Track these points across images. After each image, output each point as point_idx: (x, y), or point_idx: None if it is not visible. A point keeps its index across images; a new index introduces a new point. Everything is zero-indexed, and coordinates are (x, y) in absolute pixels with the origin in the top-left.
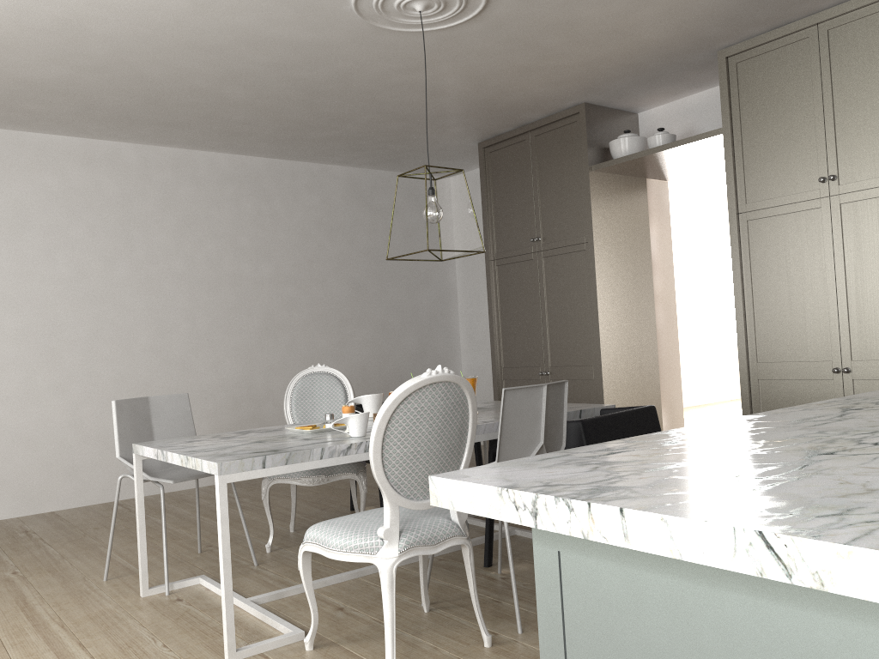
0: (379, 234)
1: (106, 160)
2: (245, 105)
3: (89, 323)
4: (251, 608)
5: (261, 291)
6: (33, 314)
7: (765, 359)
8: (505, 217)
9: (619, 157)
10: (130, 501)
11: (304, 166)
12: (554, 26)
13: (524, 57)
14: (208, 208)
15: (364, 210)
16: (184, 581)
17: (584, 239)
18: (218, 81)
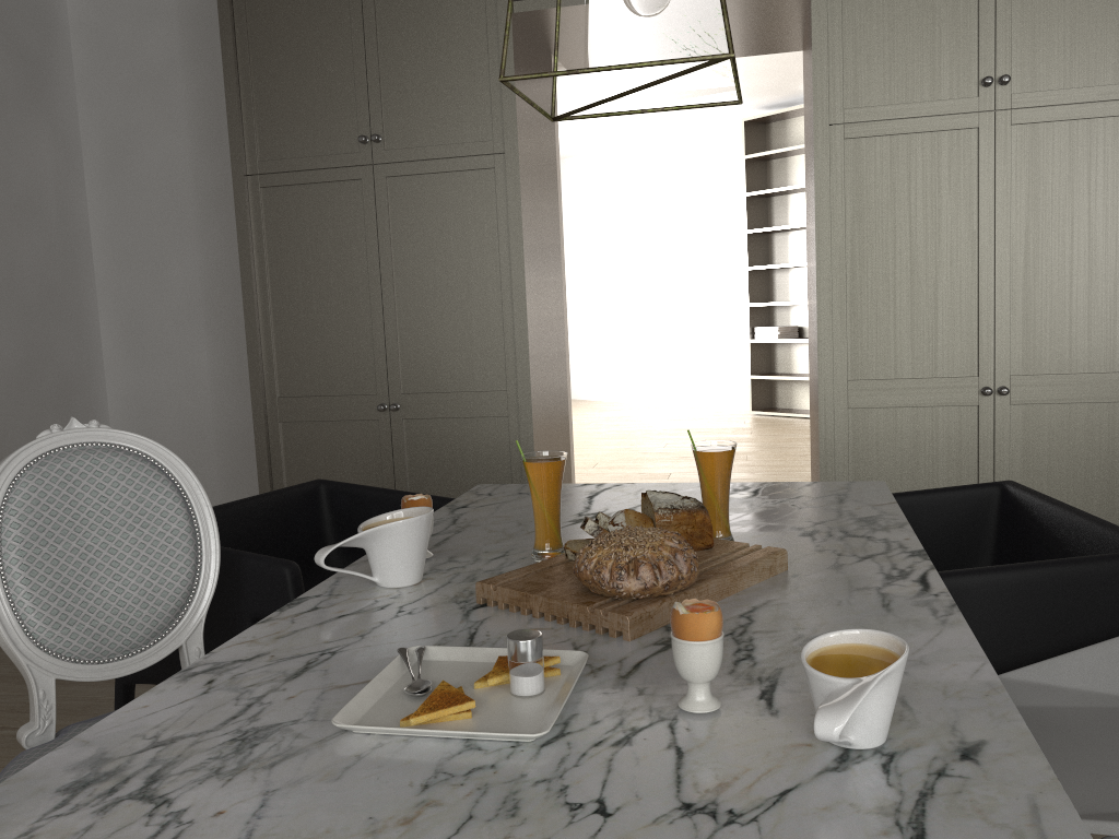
0: None
1: None
2: None
3: None
4: None
5: None
6: None
7: (861, 376)
8: (284, 86)
9: None
10: None
11: None
12: None
13: None
14: None
15: None
16: None
17: (494, 148)
18: None
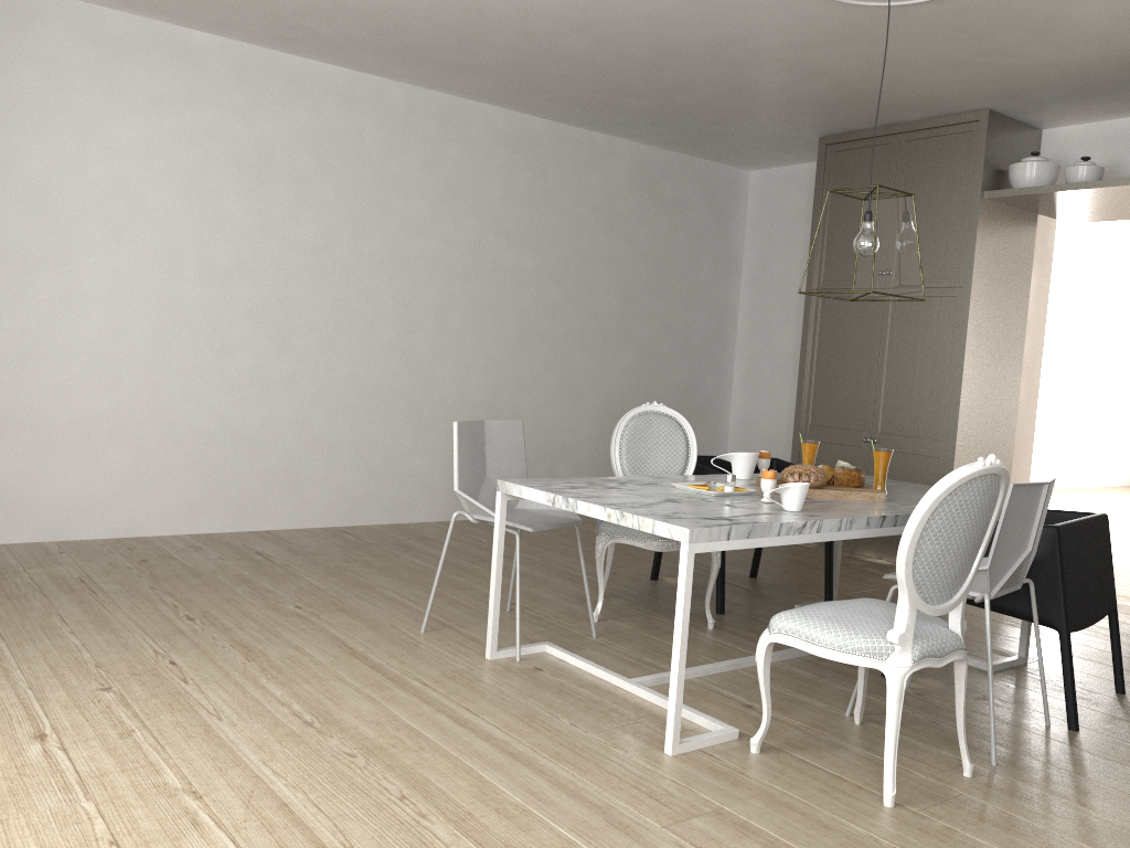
0: (661, 234)
1: (369, 101)
2: (574, 58)
3: (329, 306)
4: (646, 693)
5: (521, 289)
6: (269, 286)
7: None
8: (843, 238)
9: (1021, 185)
10: (354, 529)
11: (588, 135)
12: (1028, 20)
13: (960, 49)
14: (475, 177)
15: (648, 201)
16: (530, 646)
17: (957, 283)
18: (567, 27)
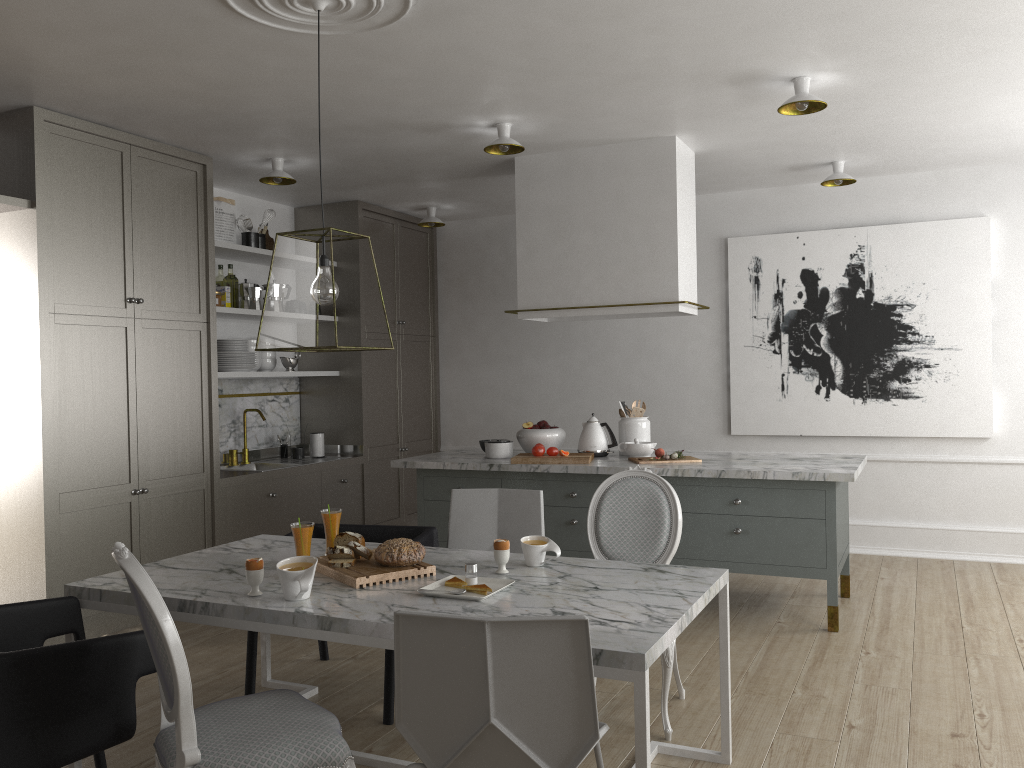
0: None
1: None
2: None
3: None
4: None
5: None
6: None
7: (66, 489)
8: None
9: None
10: None
11: None
12: (174, 47)
13: (57, 19)
14: None
15: None
16: None
17: None
18: None
